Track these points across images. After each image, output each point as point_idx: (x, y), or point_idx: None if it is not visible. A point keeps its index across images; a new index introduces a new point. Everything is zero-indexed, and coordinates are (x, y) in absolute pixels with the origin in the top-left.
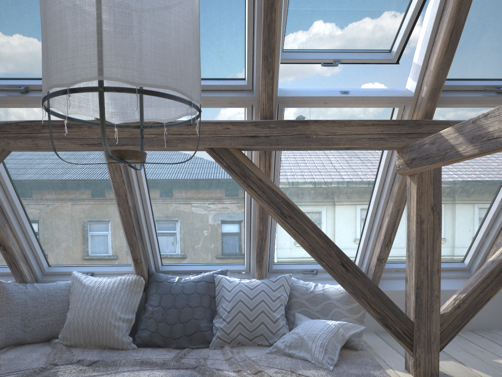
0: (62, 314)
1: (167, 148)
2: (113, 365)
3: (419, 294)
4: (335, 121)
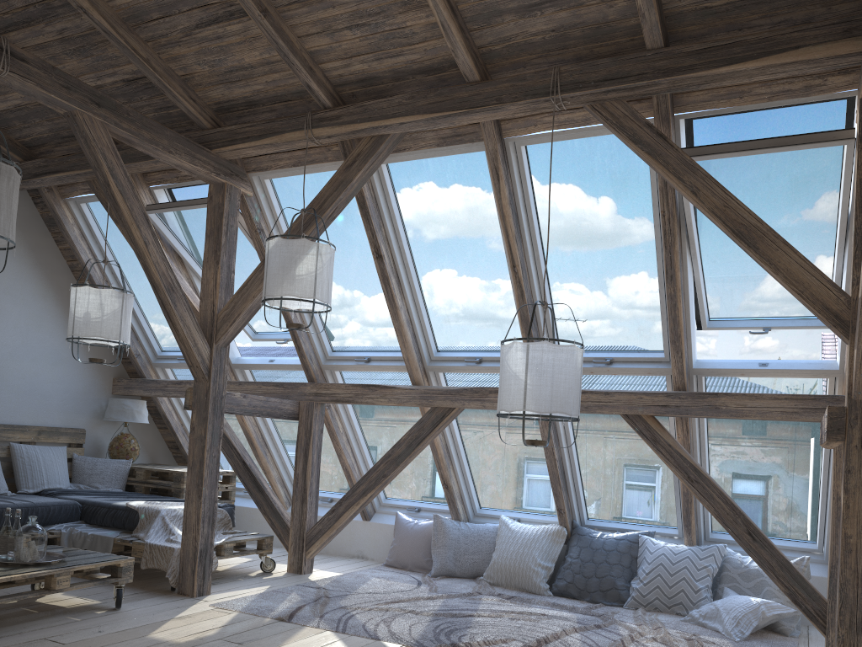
0: (487, 554)
1: (587, 412)
2: (528, 602)
3: (833, 574)
4: (746, 394)
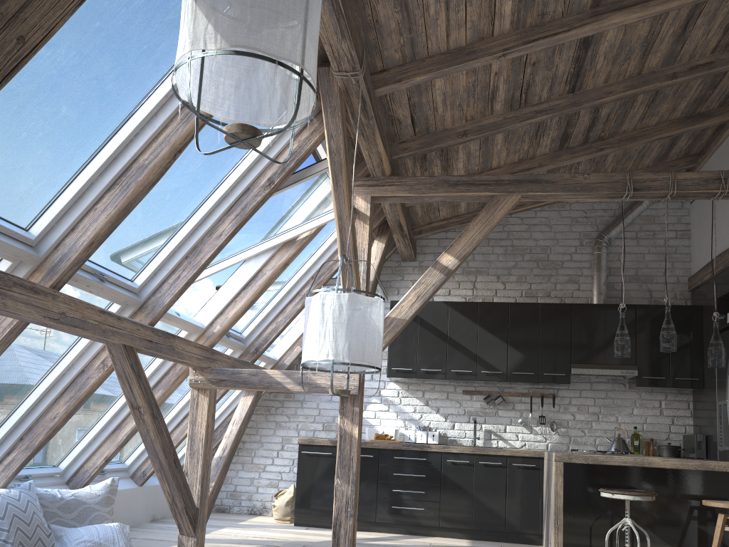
0: None
1: (98, 336)
2: None
3: (203, 484)
4: (185, 340)
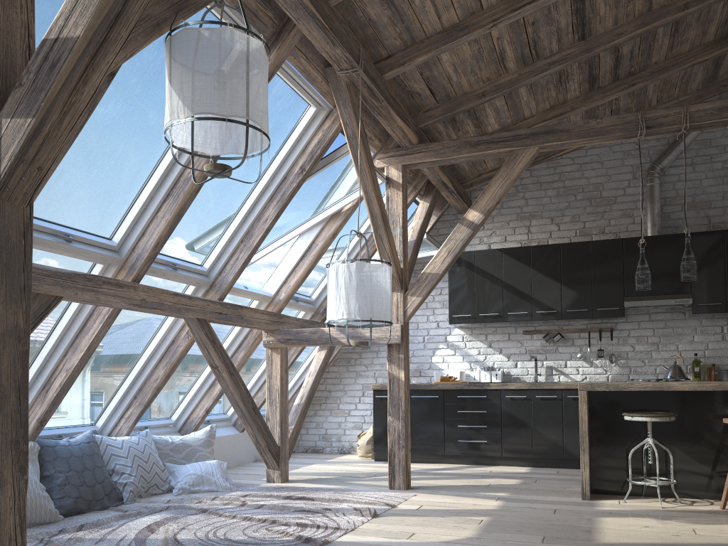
0: None
1: (175, 314)
2: (102, 524)
3: (282, 427)
4: (253, 309)
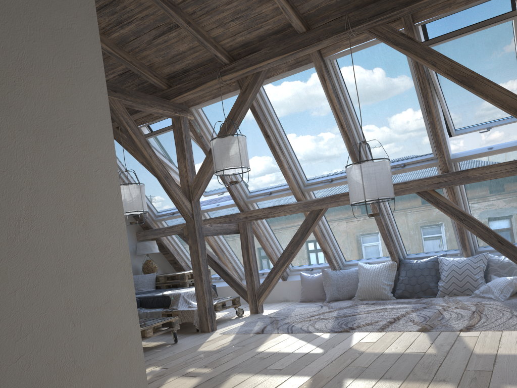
0: (355, 285)
1: (396, 195)
2: (383, 304)
3: None
4: (483, 167)
